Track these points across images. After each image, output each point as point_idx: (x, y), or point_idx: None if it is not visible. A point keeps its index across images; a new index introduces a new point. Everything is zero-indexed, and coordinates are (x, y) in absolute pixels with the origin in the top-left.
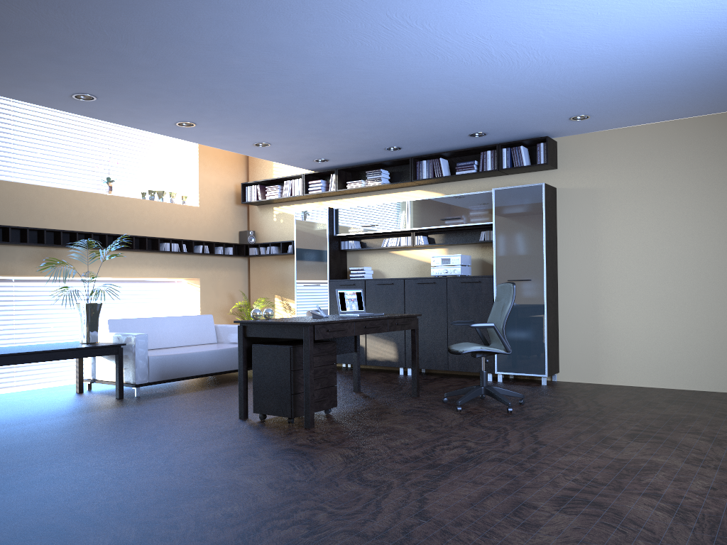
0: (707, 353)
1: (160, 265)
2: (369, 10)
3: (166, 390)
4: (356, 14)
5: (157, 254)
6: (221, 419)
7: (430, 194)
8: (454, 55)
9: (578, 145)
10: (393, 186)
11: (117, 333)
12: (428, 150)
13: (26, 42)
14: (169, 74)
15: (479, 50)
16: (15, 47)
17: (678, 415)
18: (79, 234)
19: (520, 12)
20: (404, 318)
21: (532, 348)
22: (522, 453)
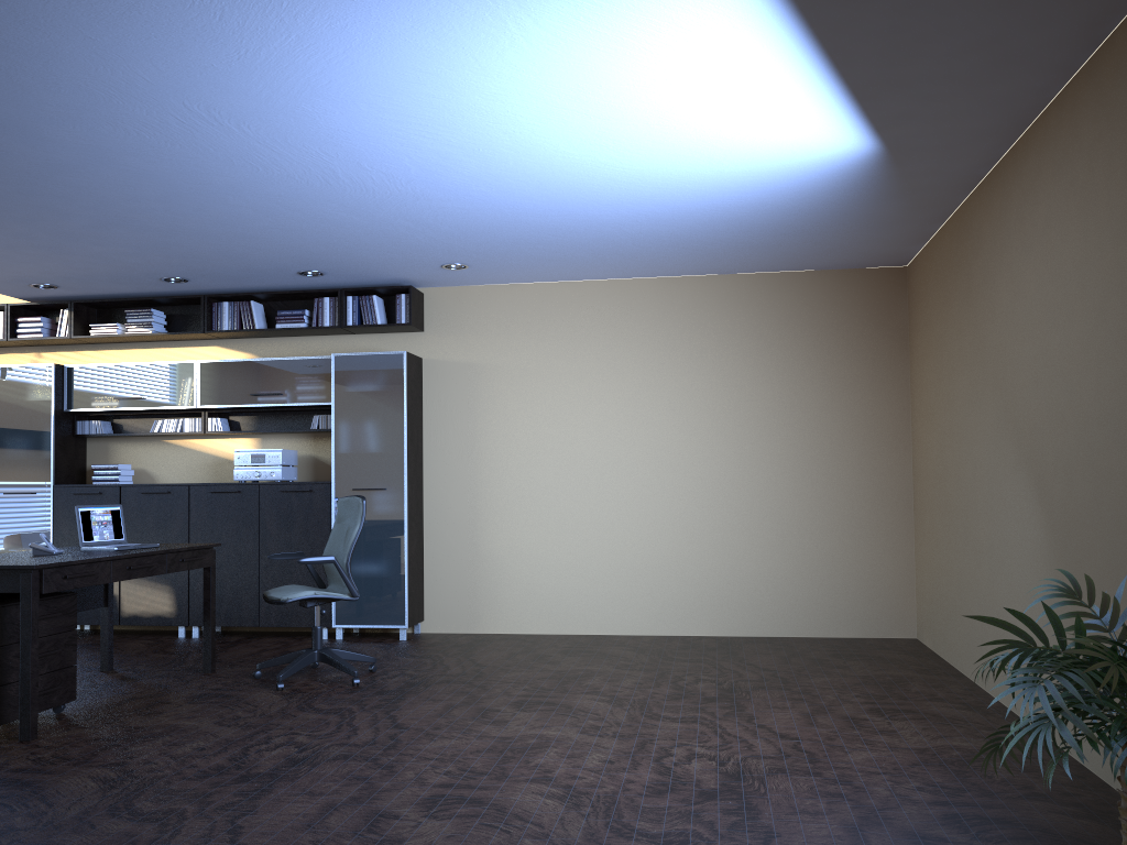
0: (609, 585)
1: None
2: (157, 94)
3: None
4: (135, 95)
5: None
6: None
7: (234, 354)
8: (283, 169)
9: (453, 302)
10: (173, 337)
11: None
12: (233, 286)
13: None
14: None
15: (321, 168)
16: None
17: (575, 670)
18: None
19: (380, 132)
20: (193, 550)
21: (387, 587)
22: (376, 744)
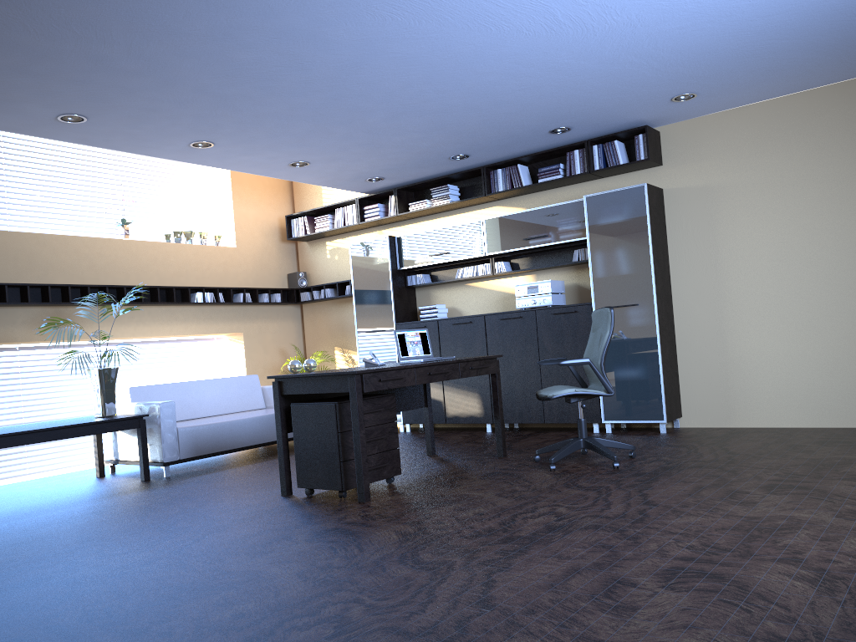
0: None
1: (193, 319)
2: None
3: (203, 468)
4: None
5: (188, 307)
6: (260, 497)
7: (510, 210)
8: (510, 25)
9: (687, 134)
10: (464, 203)
11: (139, 402)
12: (502, 155)
13: None
14: (165, 79)
15: (541, 15)
16: None
17: (830, 459)
18: (92, 288)
19: None
20: (480, 360)
21: (645, 388)
22: (625, 517)
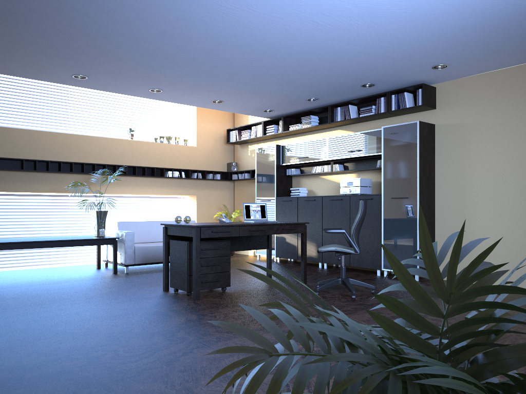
0: None
1: (166, 186)
2: (201, 1)
3: (149, 270)
4: (195, 5)
5: (164, 179)
6: (152, 290)
7: (346, 133)
8: (292, 27)
9: (452, 89)
10: (319, 127)
11: (118, 230)
12: (340, 99)
13: (18, 45)
14: (115, 57)
15: (307, 22)
16: (15, 48)
17: None
18: (109, 166)
19: None
20: (291, 225)
21: (408, 251)
22: None
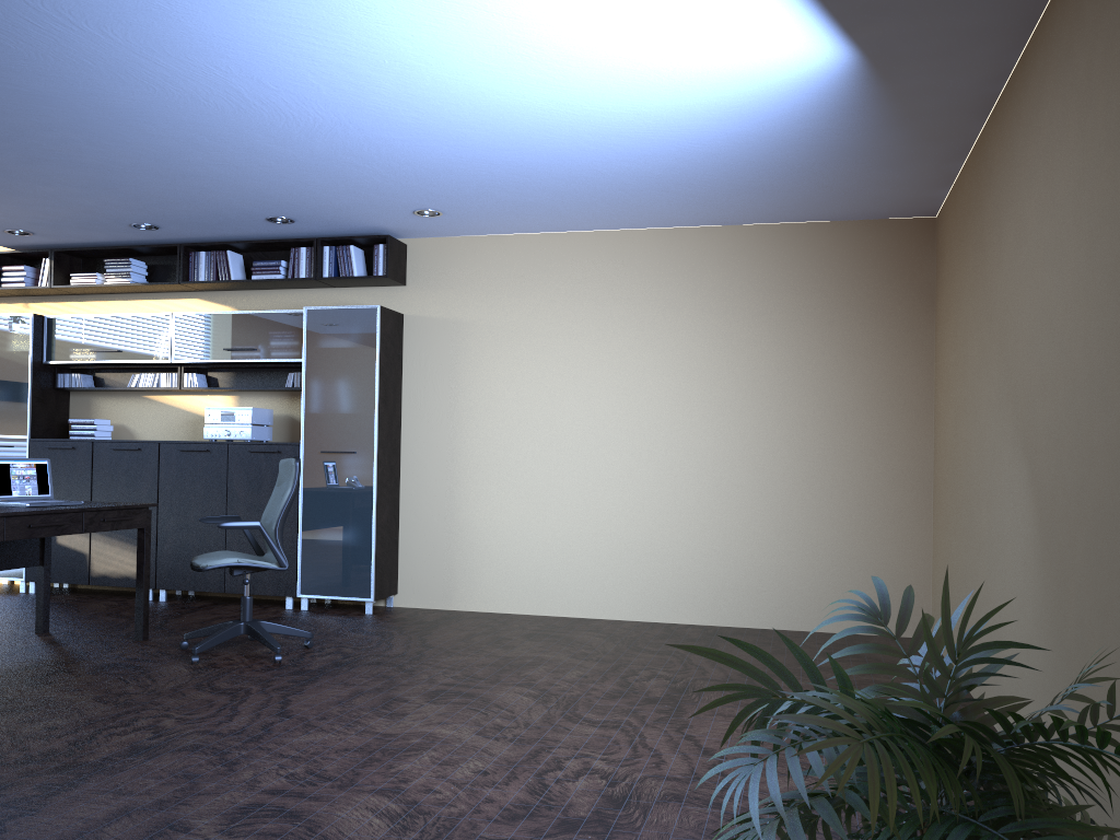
0: (592, 564)
1: None
2: None
3: None
4: None
5: None
6: None
7: (215, 307)
8: (181, 89)
9: (437, 254)
10: (152, 288)
11: None
12: (208, 235)
13: None
14: None
15: (222, 88)
16: None
17: (524, 657)
18: None
19: (261, 38)
20: (120, 510)
21: (353, 557)
22: (241, 734)
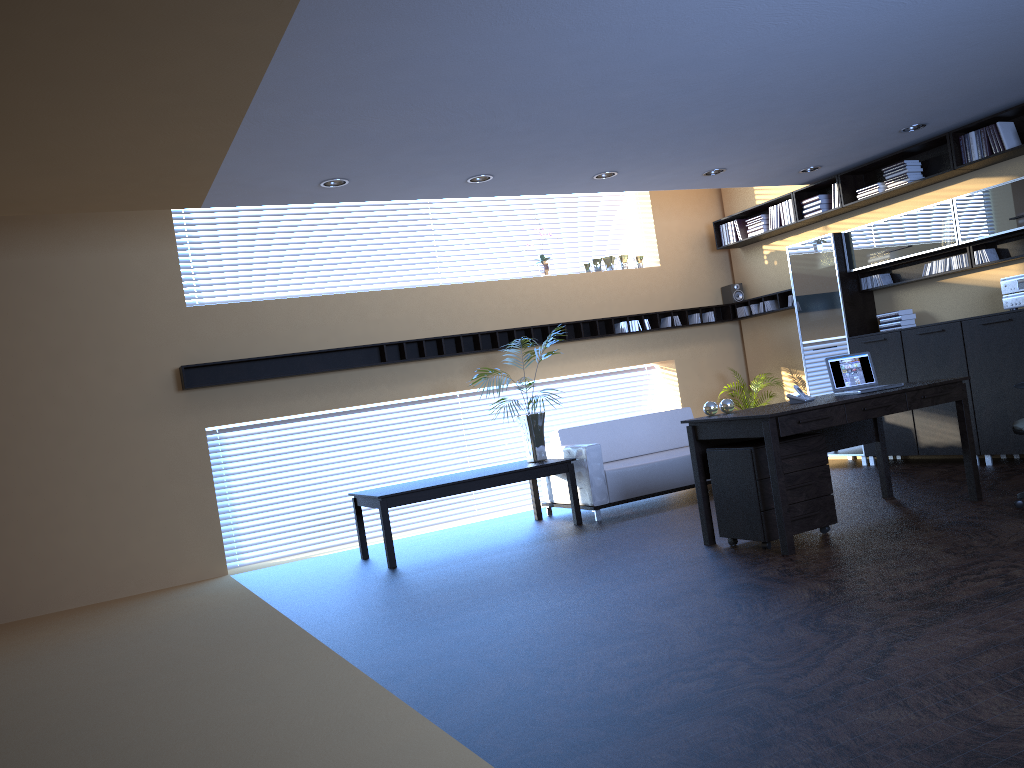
0: None
1: (619, 351)
2: None
3: (634, 511)
4: None
5: (614, 338)
6: (682, 546)
7: (992, 181)
8: None
9: None
10: (928, 181)
11: (567, 446)
12: (974, 114)
13: (398, 145)
14: (556, 130)
15: None
16: (391, 152)
17: None
18: (518, 331)
19: None
20: (936, 387)
21: None
22: None
